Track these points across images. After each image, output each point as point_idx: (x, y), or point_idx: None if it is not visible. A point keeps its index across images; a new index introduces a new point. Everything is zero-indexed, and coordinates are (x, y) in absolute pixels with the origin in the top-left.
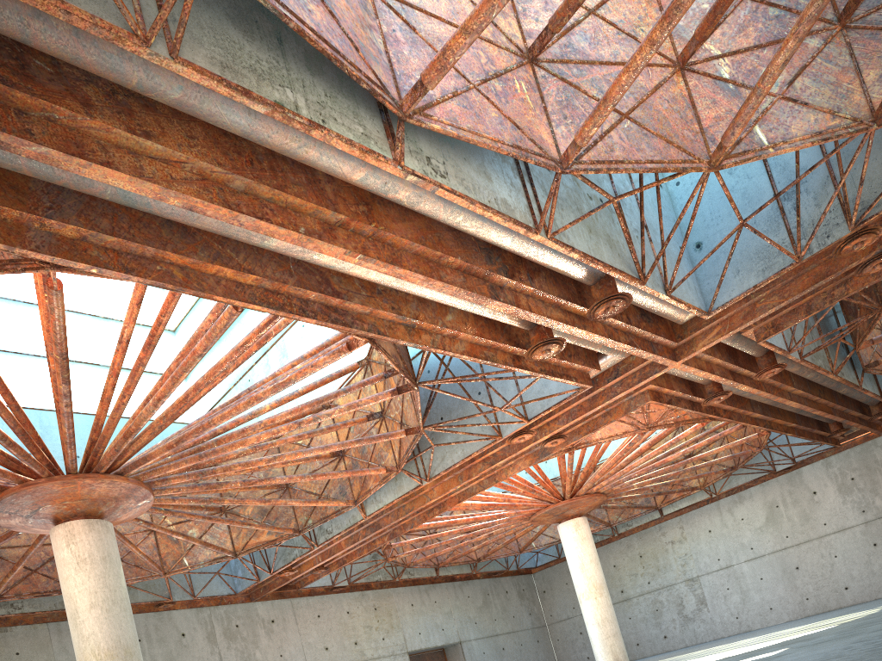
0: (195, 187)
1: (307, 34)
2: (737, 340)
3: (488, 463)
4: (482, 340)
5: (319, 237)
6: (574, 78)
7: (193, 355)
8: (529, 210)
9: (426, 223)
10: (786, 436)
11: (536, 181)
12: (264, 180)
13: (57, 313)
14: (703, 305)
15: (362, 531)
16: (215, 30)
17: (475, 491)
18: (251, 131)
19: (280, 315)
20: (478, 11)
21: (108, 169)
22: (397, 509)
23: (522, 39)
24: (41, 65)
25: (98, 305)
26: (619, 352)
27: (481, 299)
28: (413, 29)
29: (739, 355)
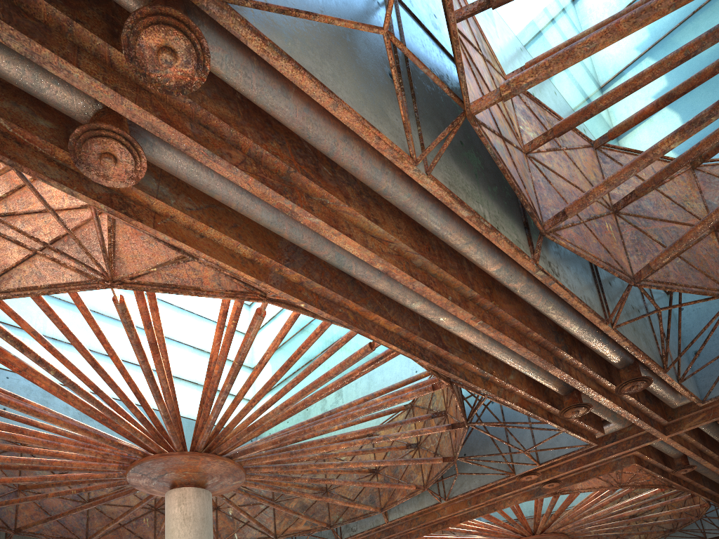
0: (394, 259)
1: (507, 172)
2: (710, 427)
3: (495, 493)
4: (530, 397)
5: (459, 305)
6: (643, 227)
7: (325, 376)
8: (601, 307)
9: (522, 307)
10: (716, 512)
11: (604, 290)
12: (435, 261)
13: (253, 332)
14: (698, 395)
15: (377, 533)
16: (446, 163)
17: (475, 514)
18: (440, 228)
19: (406, 355)
20: (620, 172)
21: (349, 239)
22: (411, 519)
23: (608, 198)
24: (326, 170)
25: (205, 343)
26: (621, 422)
27: (548, 365)
28: (548, 181)
29: (706, 439)
